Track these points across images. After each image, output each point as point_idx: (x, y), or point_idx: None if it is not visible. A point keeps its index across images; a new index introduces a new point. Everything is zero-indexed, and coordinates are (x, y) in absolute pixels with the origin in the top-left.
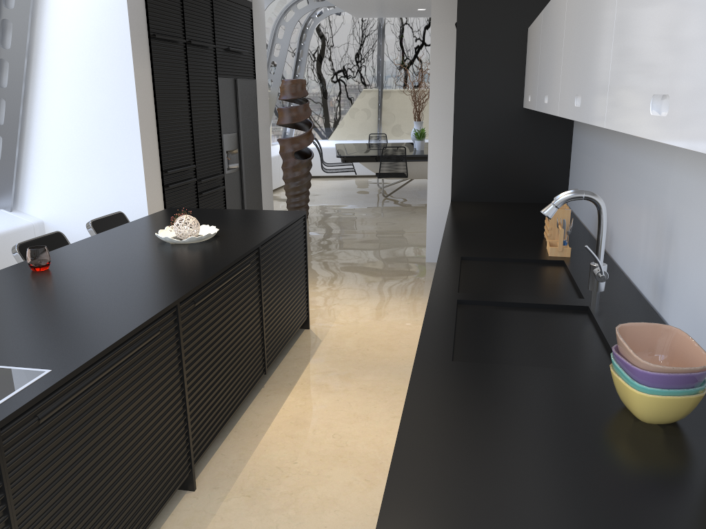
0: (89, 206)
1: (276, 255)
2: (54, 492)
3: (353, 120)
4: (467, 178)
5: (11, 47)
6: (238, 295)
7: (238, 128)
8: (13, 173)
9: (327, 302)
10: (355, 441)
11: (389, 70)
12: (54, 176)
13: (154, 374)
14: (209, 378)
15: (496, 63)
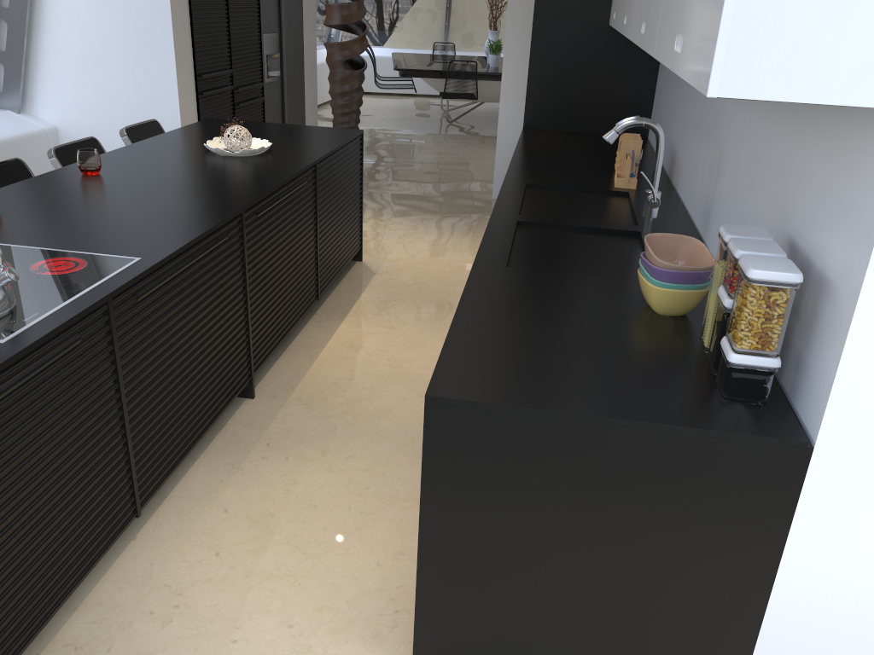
0: (111, 113)
1: (332, 175)
2: (147, 365)
3: (414, 24)
4: (543, 102)
5: None
6: (296, 212)
7: (280, 27)
8: (21, 67)
9: (381, 236)
10: (410, 364)
11: None
12: (70, 74)
13: (223, 277)
14: (268, 293)
15: None
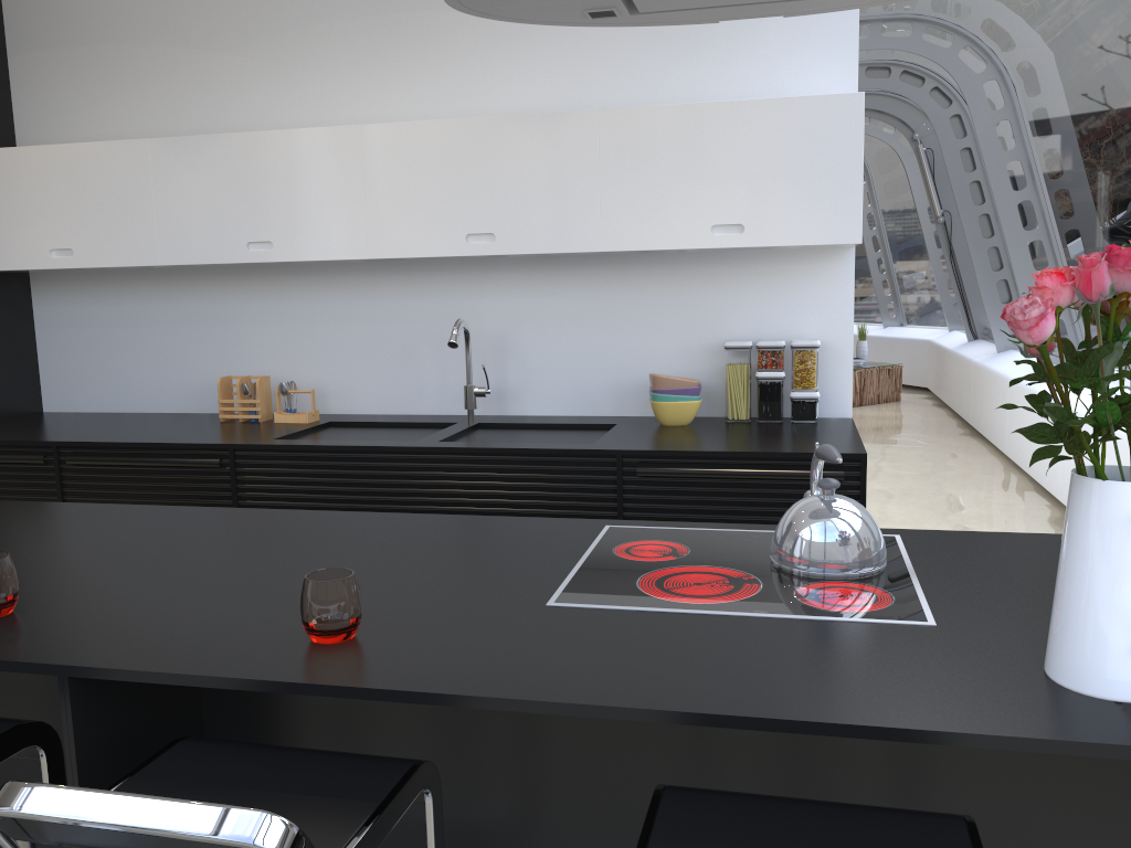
0: None
1: None
2: None
3: None
4: None
5: None
6: None
7: None
8: None
9: None
10: None
11: None
12: None
13: None
14: None
15: None
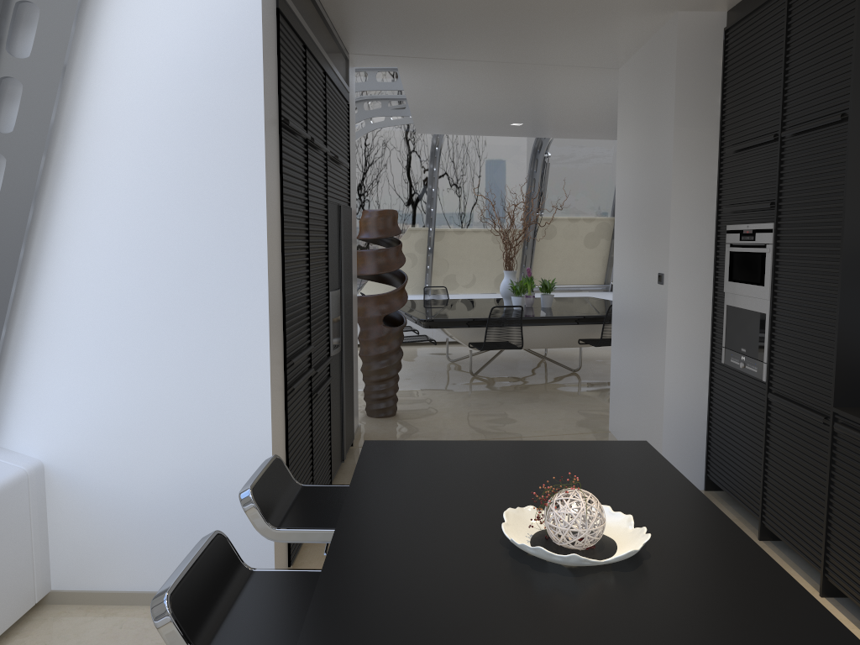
0: (147, 433)
1: None
2: None
3: None
4: None
5: (15, 129)
6: None
7: (340, 281)
8: None
9: None
10: None
11: (443, 204)
12: (77, 376)
13: None
14: None
15: None
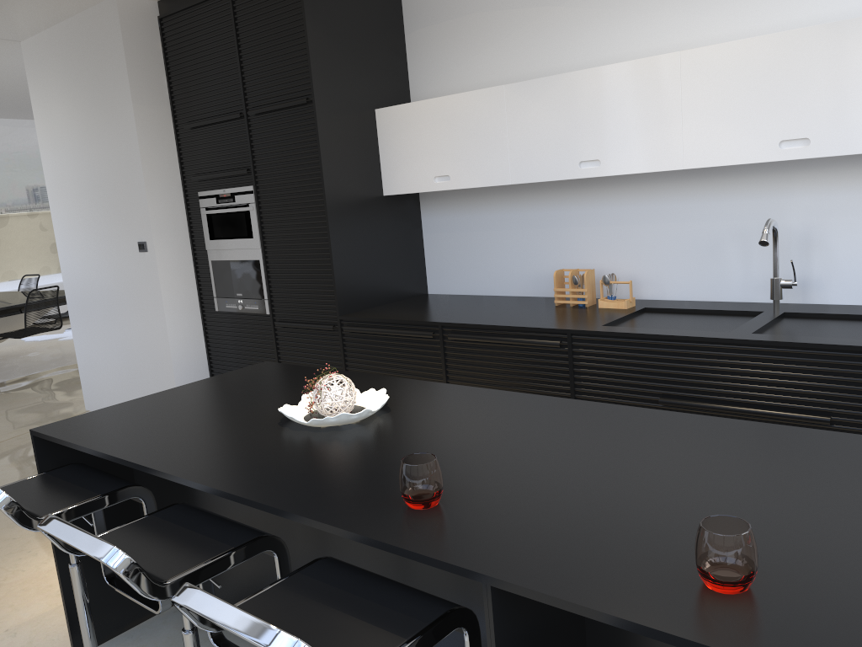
0: None
1: None
2: None
3: None
4: (350, 284)
5: None
6: None
7: None
8: None
9: None
10: None
11: None
12: None
13: None
14: None
15: (354, 146)
